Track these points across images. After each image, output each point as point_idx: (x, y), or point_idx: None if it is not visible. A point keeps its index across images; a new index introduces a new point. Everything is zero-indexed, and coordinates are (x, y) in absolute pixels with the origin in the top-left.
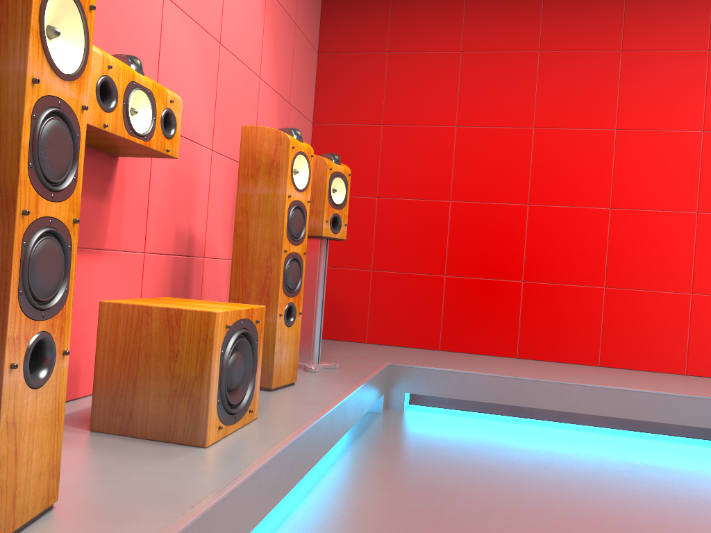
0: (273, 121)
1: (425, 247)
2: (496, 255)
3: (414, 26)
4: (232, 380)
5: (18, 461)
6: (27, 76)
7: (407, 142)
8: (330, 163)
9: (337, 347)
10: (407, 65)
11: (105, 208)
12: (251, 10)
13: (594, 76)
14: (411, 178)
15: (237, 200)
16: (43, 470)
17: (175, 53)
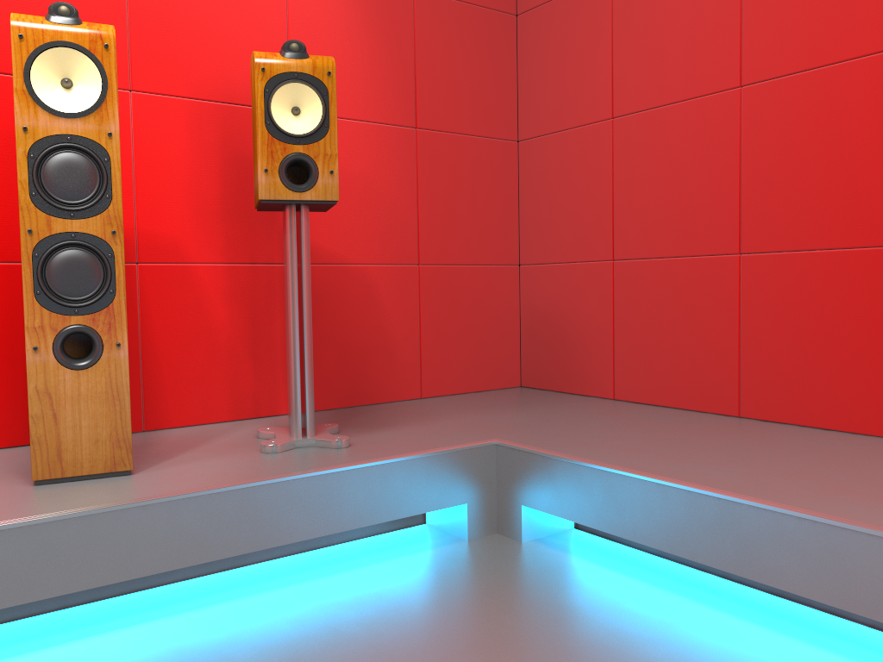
0: (355, 25)
1: (700, 199)
2: (847, 190)
3: None
4: None
5: None
6: None
7: None
8: (263, 59)
9: (518, 406)
10: None
11: None
12: None
13: None
14: (665, 61)
15: None
16: None
17: None
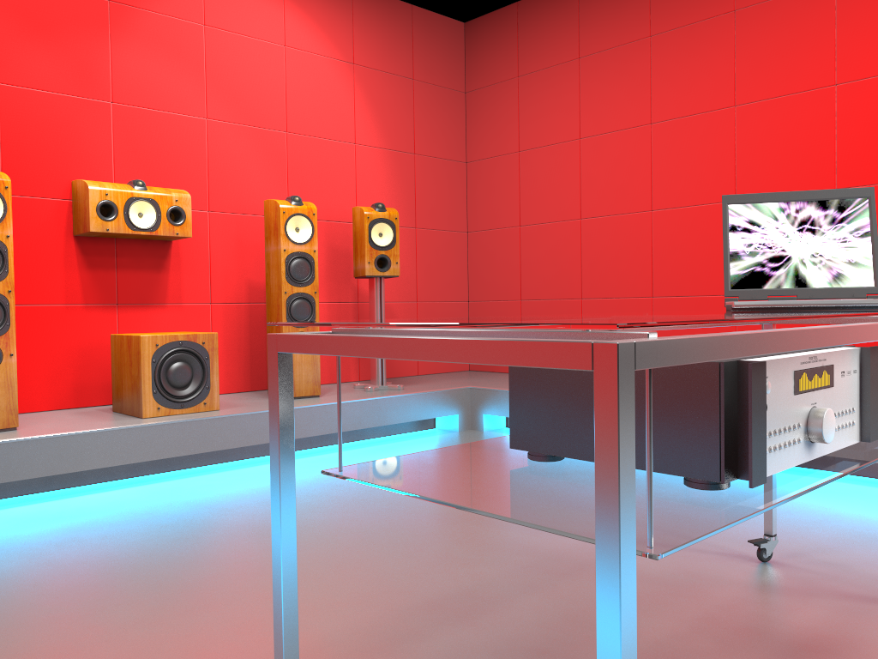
0: (386, 176)
1: (563, 271)
2: (625, 271)
3: (538, 43)
4: (173, 380)
5: None
6: None
7: (540, 165)
8: (368, 212)
9: (473, 377)
10: (535, 85)
11: (163, 276)
12: (331, 92)
13: (708, 49)
14: (546, 201)
15: (265, 258)
16: (1, 408)
17: (226, 156)
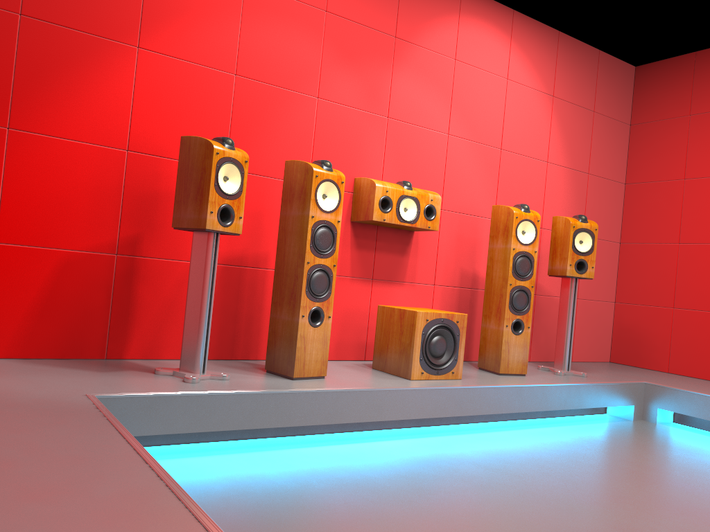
0: (566, 190)
1: None
2: None
3: None
4: (434, 350)
5: (305, 352)
6: (309, 216)
7: (706, 192)
8: (573, 222)
9: (627, 370)
10: (708, 124)
11: (404, 259)
12: (535, 118)
13: None
14: None
15: (488, 252)
16: (318, 360)
17: (458, 165)
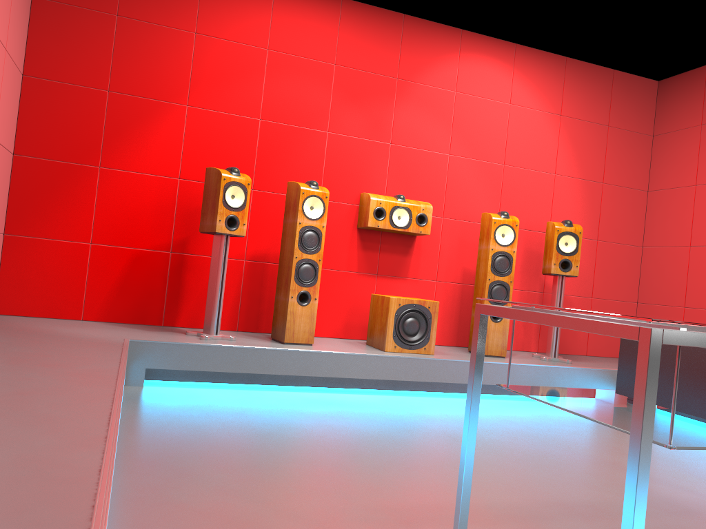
0: (577, 199)
1: None
2: None
3: None
4: (406, 329)
5: (294, 324)
6: (297, 222)
7: None
8: (558, 226)
9: None
10: None
11: (407, 259)
12: (540, 136)
13: None
14: None
15: (477, 253)
16: (306, 331)
17: (459, 180)
